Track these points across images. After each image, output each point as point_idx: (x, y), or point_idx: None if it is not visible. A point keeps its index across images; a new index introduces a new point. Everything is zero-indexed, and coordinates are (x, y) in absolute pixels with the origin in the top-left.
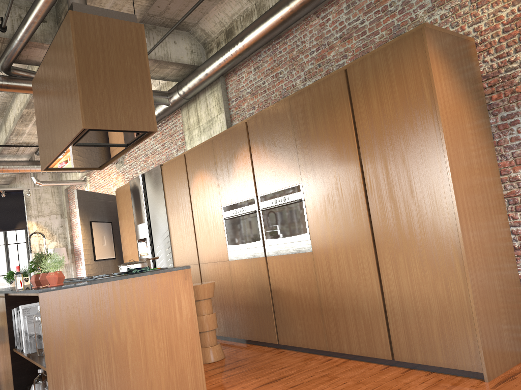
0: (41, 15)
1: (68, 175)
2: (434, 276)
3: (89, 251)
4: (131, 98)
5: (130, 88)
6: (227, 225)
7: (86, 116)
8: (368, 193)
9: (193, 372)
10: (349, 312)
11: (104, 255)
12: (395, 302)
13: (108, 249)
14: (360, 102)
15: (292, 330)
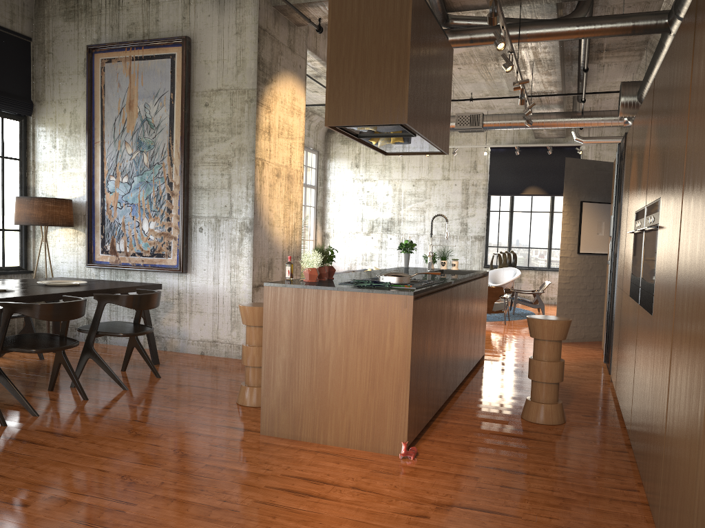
0: None
1: None
2: (687, 423)
3: (570, 240)
4: (380, 84)
5: (382, 72)
6: (634, 243)
7: (329, 112)
8: (680, 237)
9: (394, 411)
10: (653, 431)
11: (596, 248)
12: (668, 442)
13: (605, 240)
14: (696, 60)
15: (634, 428)
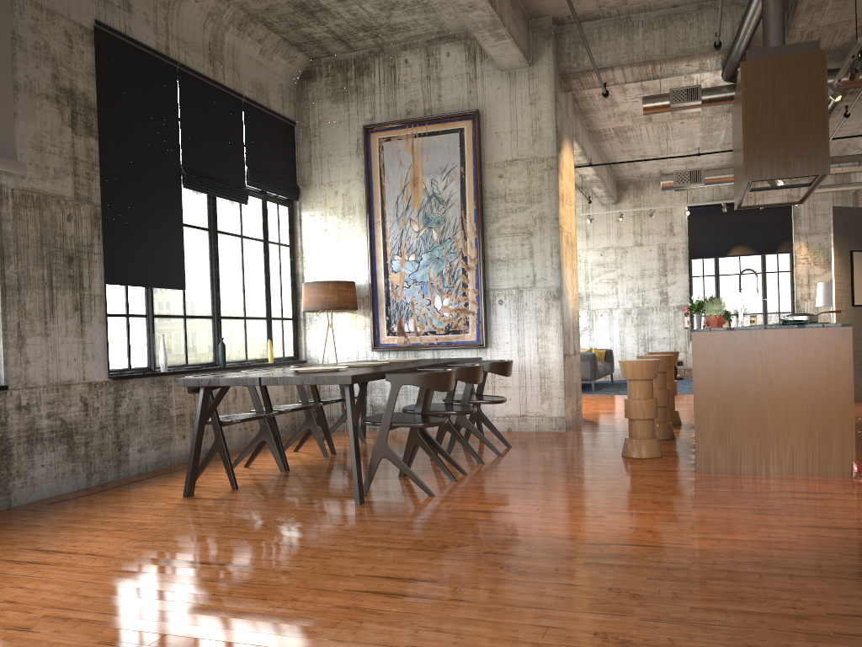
0: (751, 27)
1: (857, 173)
2: None
3: (844, 292)
4: (800, 141)
5: (800, 130)
6: None
7: (748, 169)
8: None
9: (839, 435)
10: None
11: None
12: None
13: None
14: None
15: None
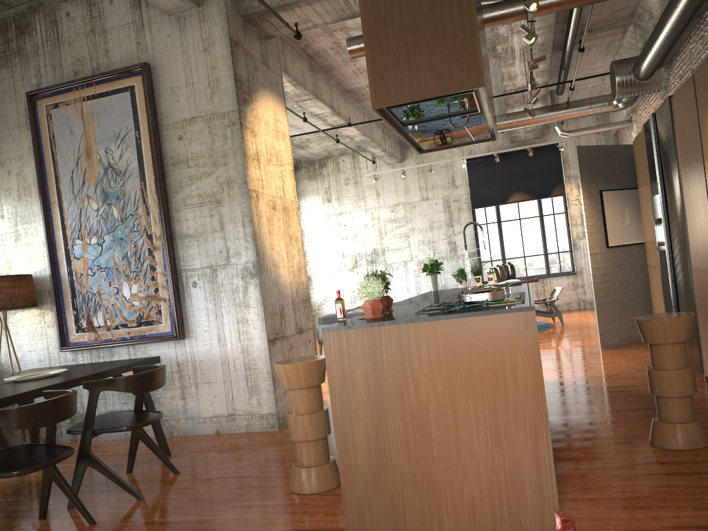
0: None
1: (614, 115)
2: None
3: (597, 235)
4: (440, 42)
5: (440, 27)
6: None
7: (375, 91)
8: None
9: (534, 472)
10: None
11: (625, 239)
12: None
13: (632, 229)
14: None
15: None
